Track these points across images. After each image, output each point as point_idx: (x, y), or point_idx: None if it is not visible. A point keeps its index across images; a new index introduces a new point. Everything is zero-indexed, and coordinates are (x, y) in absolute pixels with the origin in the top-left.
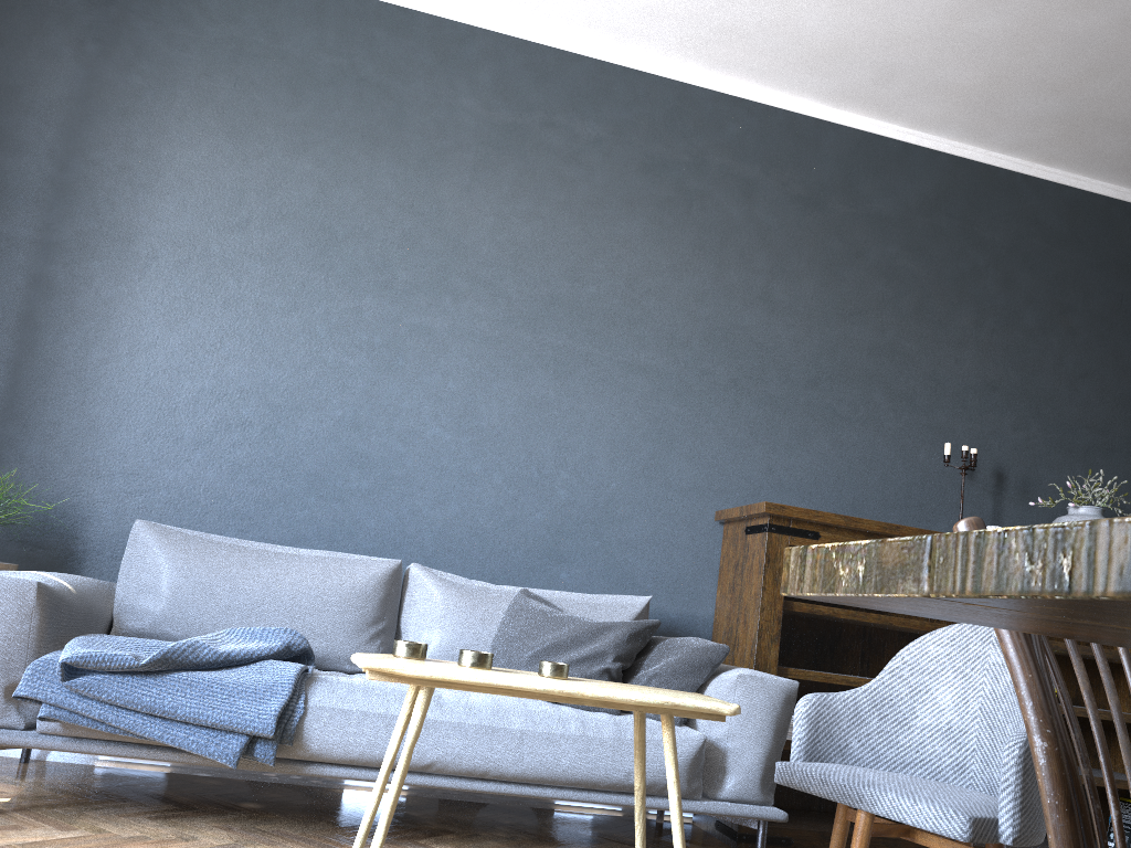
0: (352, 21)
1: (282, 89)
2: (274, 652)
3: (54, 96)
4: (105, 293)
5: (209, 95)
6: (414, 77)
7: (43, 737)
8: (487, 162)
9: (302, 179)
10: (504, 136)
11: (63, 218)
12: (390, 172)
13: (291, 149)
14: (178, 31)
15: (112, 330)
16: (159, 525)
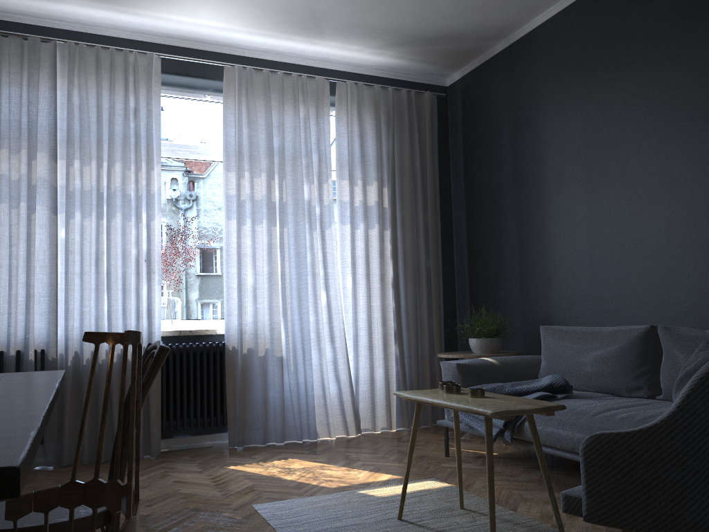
0: (595, 5)
1: (575, 70)
2: (541, 387)
3: (506, 137)
4: (538, 216)
5: (550, 97)
6: (631, 10)
7: (462, 426)
8: (684, 30)
9: (593, 113)
10: (690, 3)
11: (519, 189)
12: (632, 78)
13: (585, 100)
14: (533, 75)
15: (543, 233)
16: (548, 326)
